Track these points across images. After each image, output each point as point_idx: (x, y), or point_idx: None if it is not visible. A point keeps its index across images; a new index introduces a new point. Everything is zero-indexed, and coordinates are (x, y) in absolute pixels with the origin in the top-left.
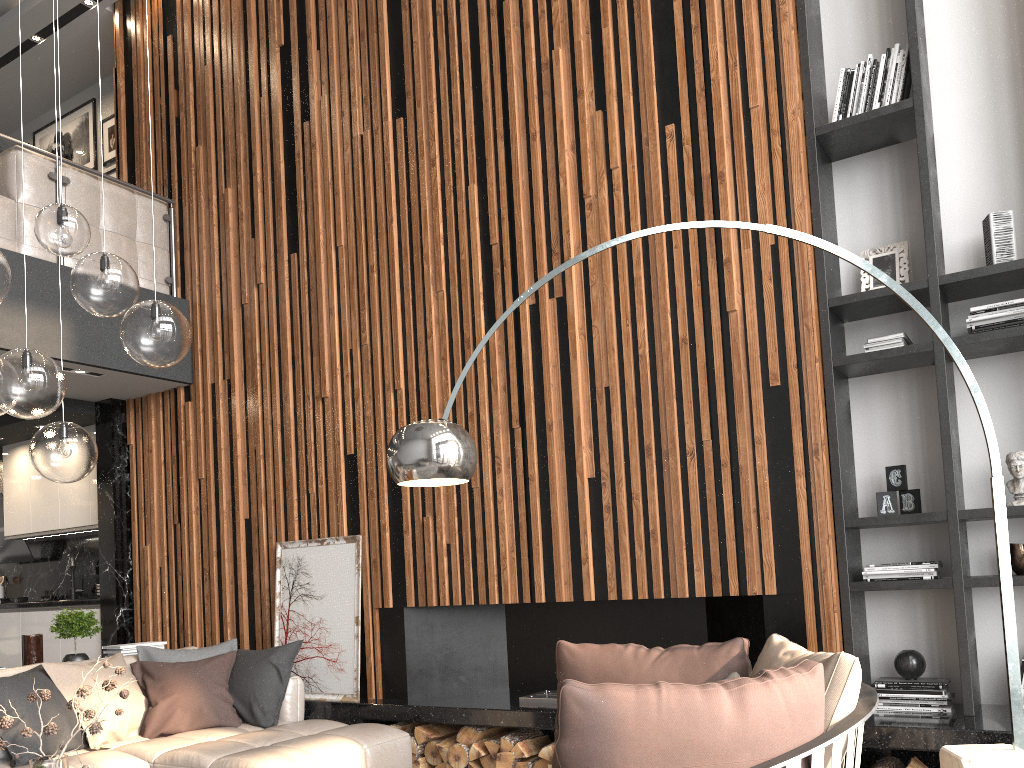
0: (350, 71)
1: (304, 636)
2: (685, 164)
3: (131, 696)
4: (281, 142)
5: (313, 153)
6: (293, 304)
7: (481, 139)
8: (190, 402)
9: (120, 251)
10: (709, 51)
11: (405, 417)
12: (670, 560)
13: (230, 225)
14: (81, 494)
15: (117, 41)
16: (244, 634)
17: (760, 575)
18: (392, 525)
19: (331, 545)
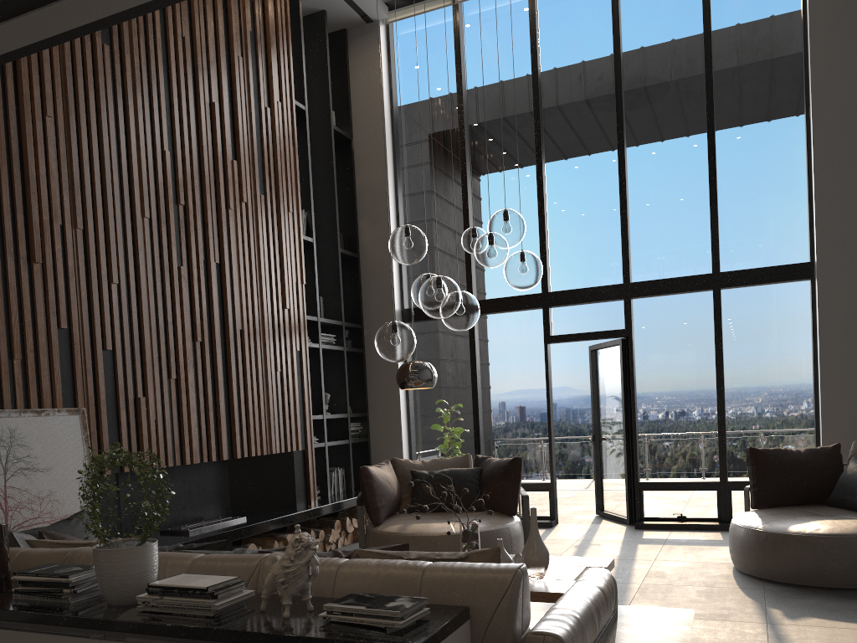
0: None
1: (32, 512)
2: (269, 221)
3: None
4: None
5: None
6: None
7: (169, 119)
8: None
9: None
10: (278, 170)
11: (117, 309)
12: (267, 433)
13: None
14: None
15: None
16: None
17: (296, 441)
18: (106, 401)
19: (52, 416)
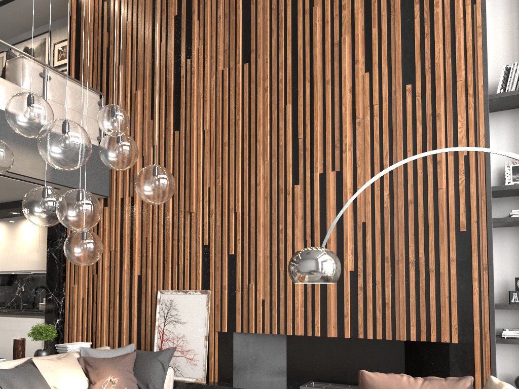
0: (217, 34)
1: (173, 344)
2: (417, 107)
3: (81, 378)
4: (172, 68)
5: (192, 77)
6: (175, 159)
7: (295, 80)
8: (107, 207)
9: (75, 120)
10: (435, 48)
11: (240, 227)
12: (396, 319)
13: (138, 111)
14: (33, 252)
15: (72, 1)
16: (134, 339)
17: (449, 332)
18: (229, 286)
19: (191, 294)
